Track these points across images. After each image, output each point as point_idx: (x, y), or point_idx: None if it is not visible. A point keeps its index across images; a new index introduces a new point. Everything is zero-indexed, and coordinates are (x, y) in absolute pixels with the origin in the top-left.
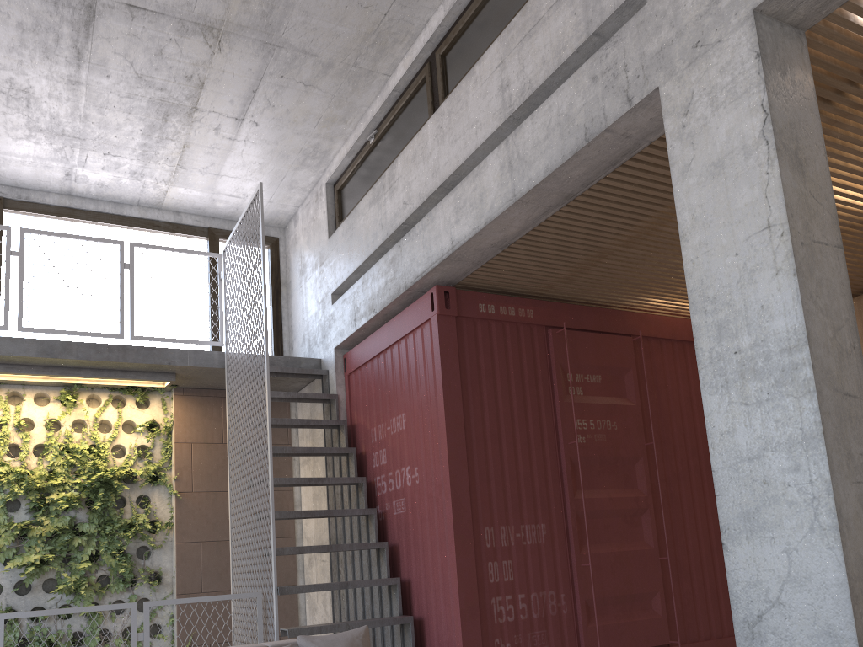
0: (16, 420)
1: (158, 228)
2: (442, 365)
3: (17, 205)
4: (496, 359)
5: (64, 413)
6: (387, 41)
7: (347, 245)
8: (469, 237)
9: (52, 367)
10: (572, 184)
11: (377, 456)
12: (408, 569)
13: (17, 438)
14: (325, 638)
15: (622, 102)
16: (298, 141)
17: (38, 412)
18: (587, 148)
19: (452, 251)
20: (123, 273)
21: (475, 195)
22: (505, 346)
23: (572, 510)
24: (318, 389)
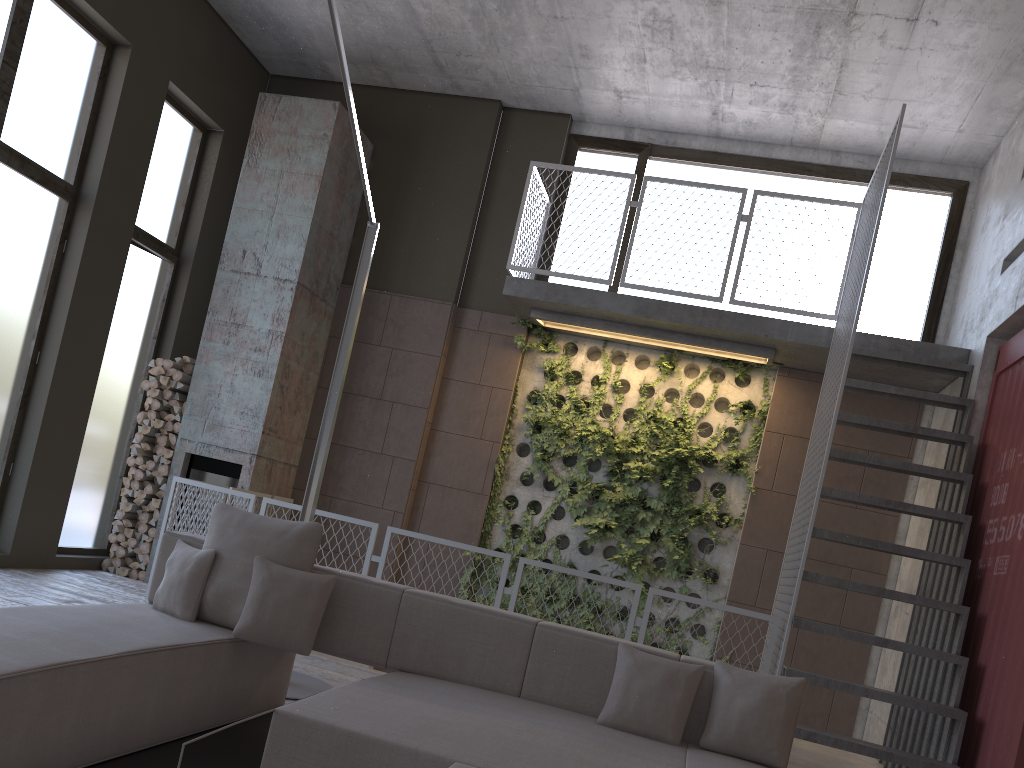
0: (614, 381)
1: (809, 173)
2: None
3: (662, 152)
4: None
5: (658, 379)
6: None
7: None
8: None
9: (647, 328)
10: None
11: (997, 491)
12: (987, 651)
13: (611, 399)
14: (745, 673)
15: None
16: (998, 40)
17: (635, 375)
18: None
19: None
20: (738, 226)
21: None
22: None
23: None
24: (957, 391)
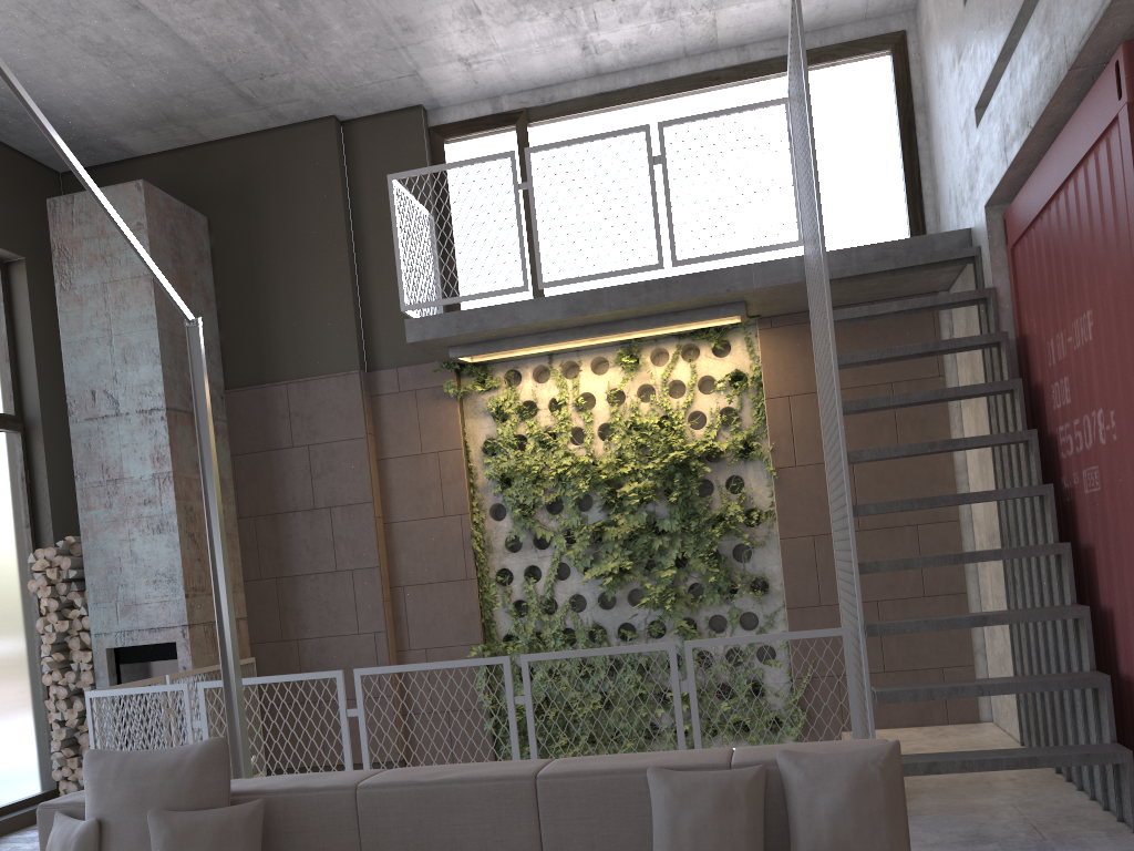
0: (575, 398)
1: (718, 82)
2: None
3: (541, 114)
4: None
5: (625, 380)
6: None
7: (986, 10)
8: None
9: (589, 326)
10: None
11: (1057, 390)
12: (1109, 590)
13: (578, 420)
14: (819, 758)
15: None
16: None
17: (597, 383)
18: None
19: None
20: (653, 172)
21: None
22: None
23: None
24: (970, 281)
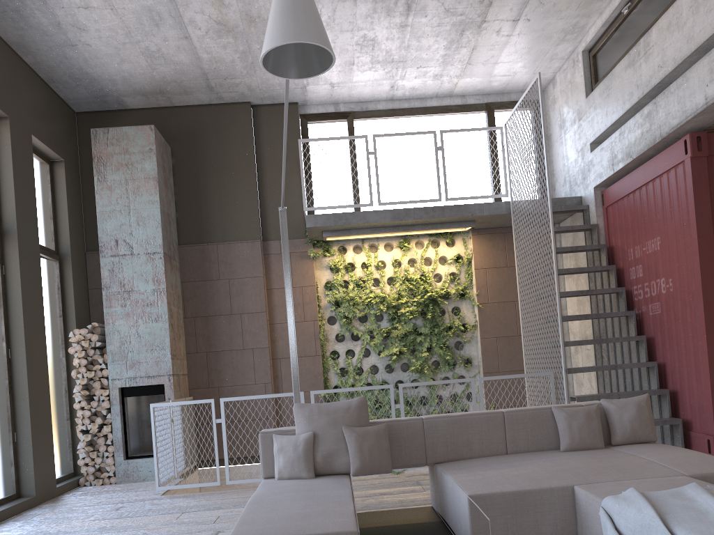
0: (375, 263)
1: (451, 111)
2: (694, 198)
3: (361, 115)
4: None
5: (403, 255)
6: None
7: (604, 103)
8: None
9: (398, 226)
10: None
11: (633, 270)
12: (663, 355)
13: (377, 274)
14: (620, 400)
15: None
16: (560, 24)
17: (387, 256)
18: None
19: (706, 106)
20: (437, 154)
21: None
22: None
23: None
24: (579, 220)
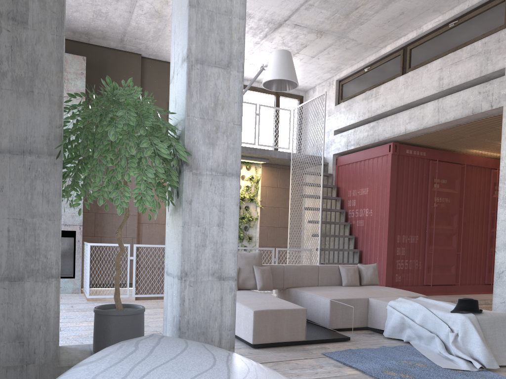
0: None
1: (257, 91)
2: (390, 173)
3: None
4: (409, 172)
5: None
6: (387, 38)
7: (346, 112)
8: (414, 130)
9: None
10: (461, 122)
11: (350, 202)
12: (361, 246)
13: None
14: (365, 265)
15: (488, 106)
16: (331, 65)
17: None
18: (471, 115)
19: (405, 133)
20: (256, 117)
21: (420, 115)
22: (413, 167)
23: (428, 231)
24: (320, 169)
